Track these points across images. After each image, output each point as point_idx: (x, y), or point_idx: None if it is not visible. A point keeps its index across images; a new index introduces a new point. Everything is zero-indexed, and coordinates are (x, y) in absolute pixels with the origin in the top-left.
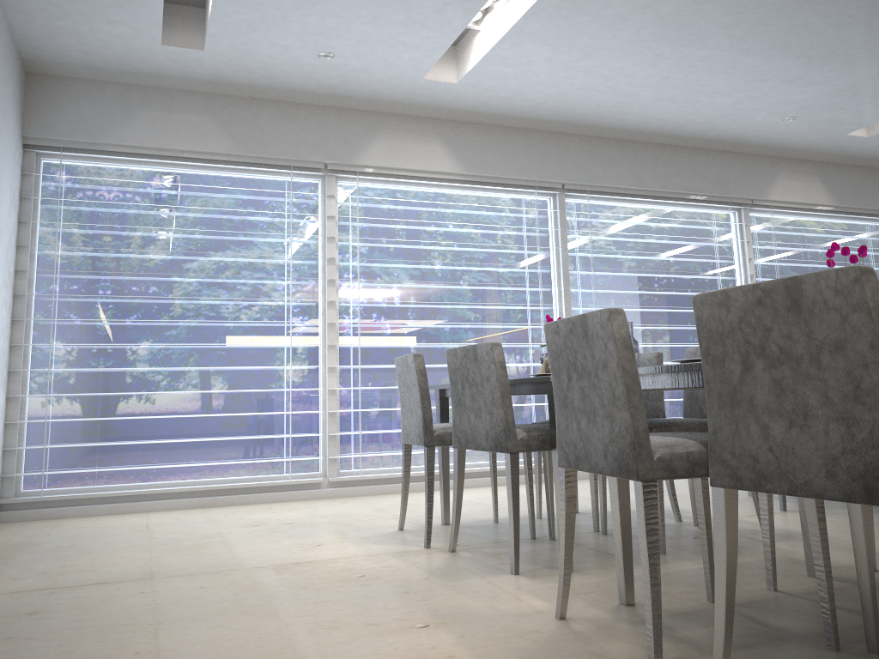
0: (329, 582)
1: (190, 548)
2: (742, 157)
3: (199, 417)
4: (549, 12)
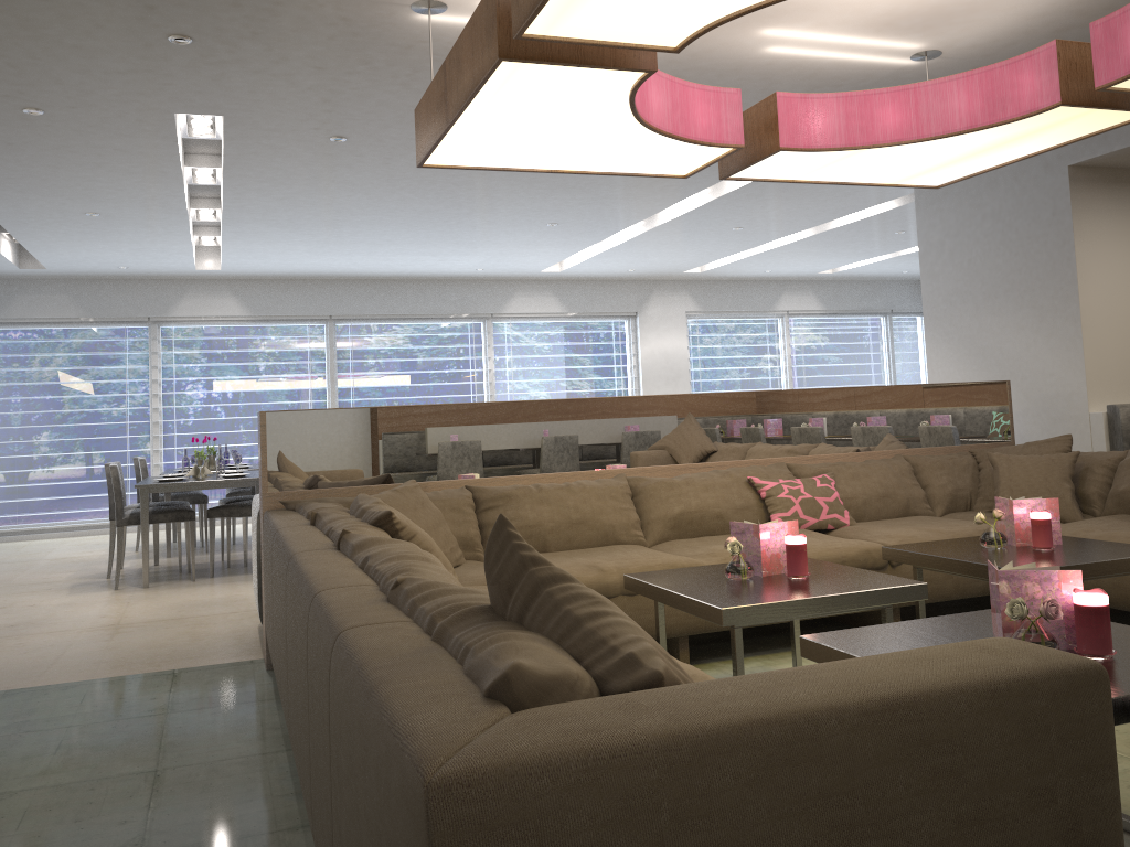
0: (65, 562)
1: (29, 554)
2: (484, 283)
3: (70, 483)
4: (235, 253)
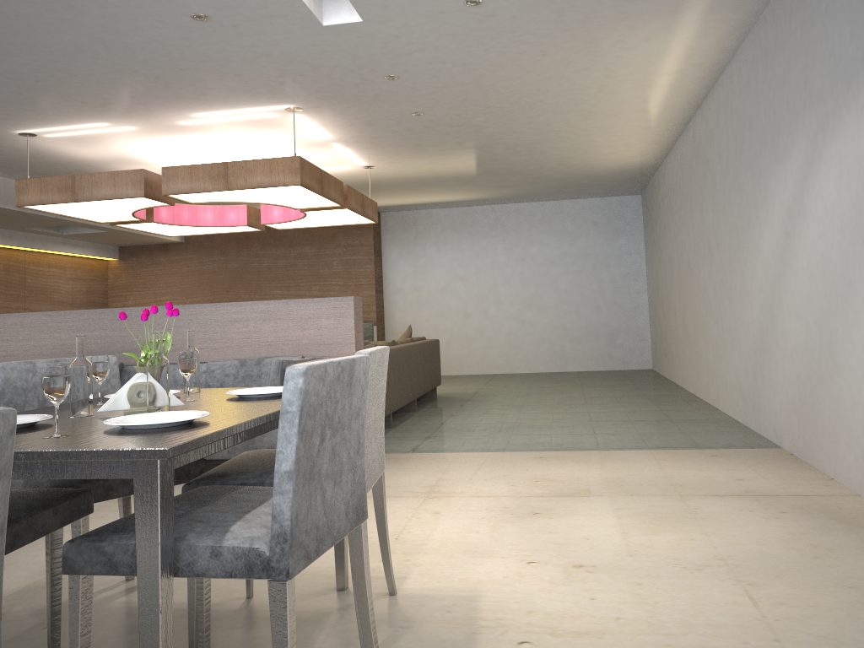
0: None
1: None
2: None
3: None
4: None
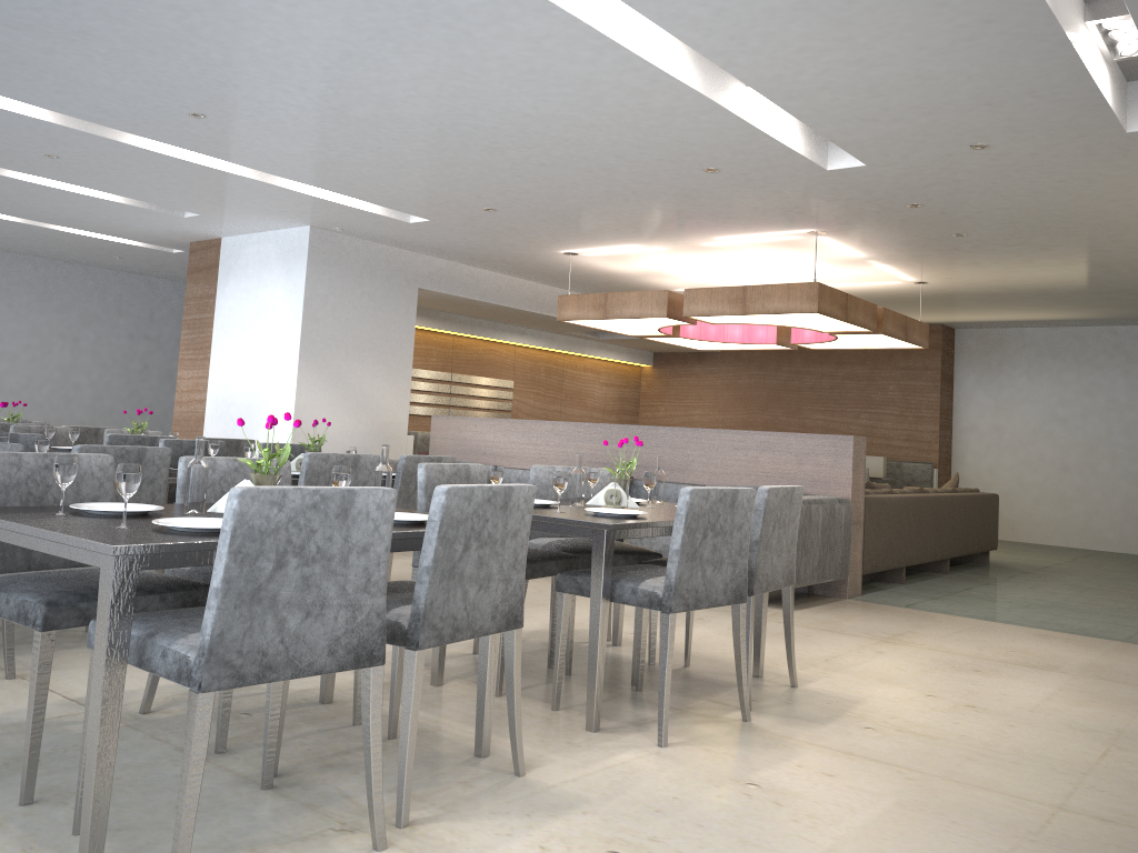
0: None
1: None
2: None
3: None
4: None
